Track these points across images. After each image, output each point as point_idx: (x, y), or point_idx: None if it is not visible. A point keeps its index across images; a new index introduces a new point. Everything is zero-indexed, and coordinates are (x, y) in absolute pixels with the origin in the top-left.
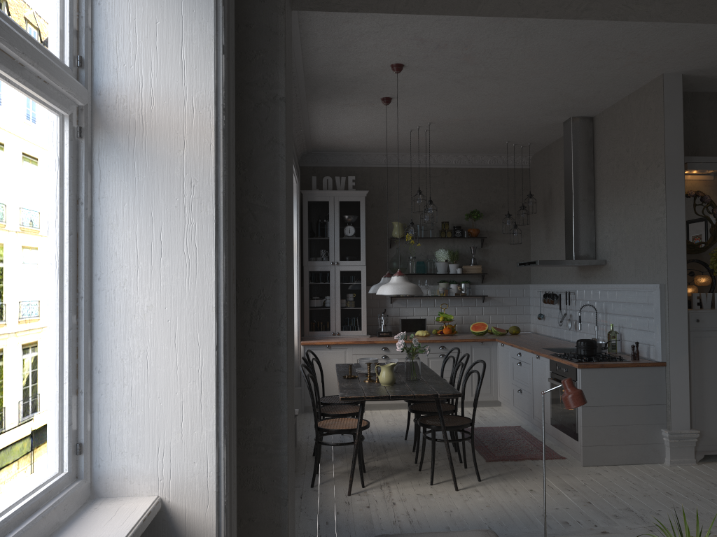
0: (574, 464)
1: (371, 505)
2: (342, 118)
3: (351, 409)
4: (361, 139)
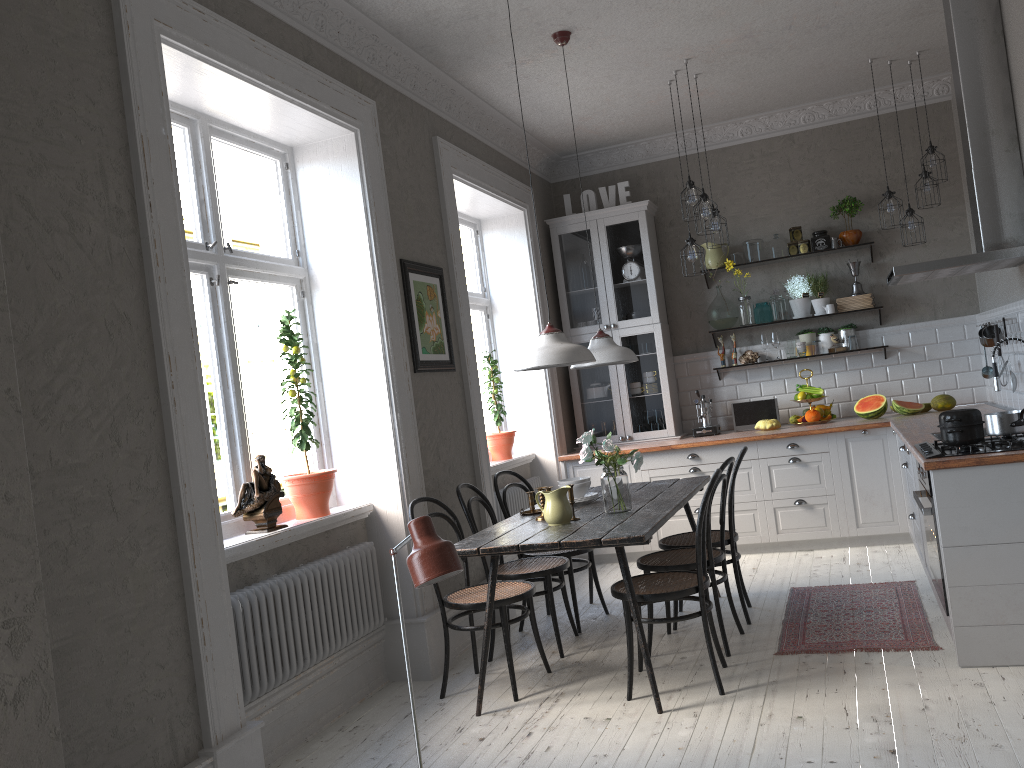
0: (946, 662)
1: (490, 735)
2: (535, 89)
3: (545, 565)
4: (610, 117)
